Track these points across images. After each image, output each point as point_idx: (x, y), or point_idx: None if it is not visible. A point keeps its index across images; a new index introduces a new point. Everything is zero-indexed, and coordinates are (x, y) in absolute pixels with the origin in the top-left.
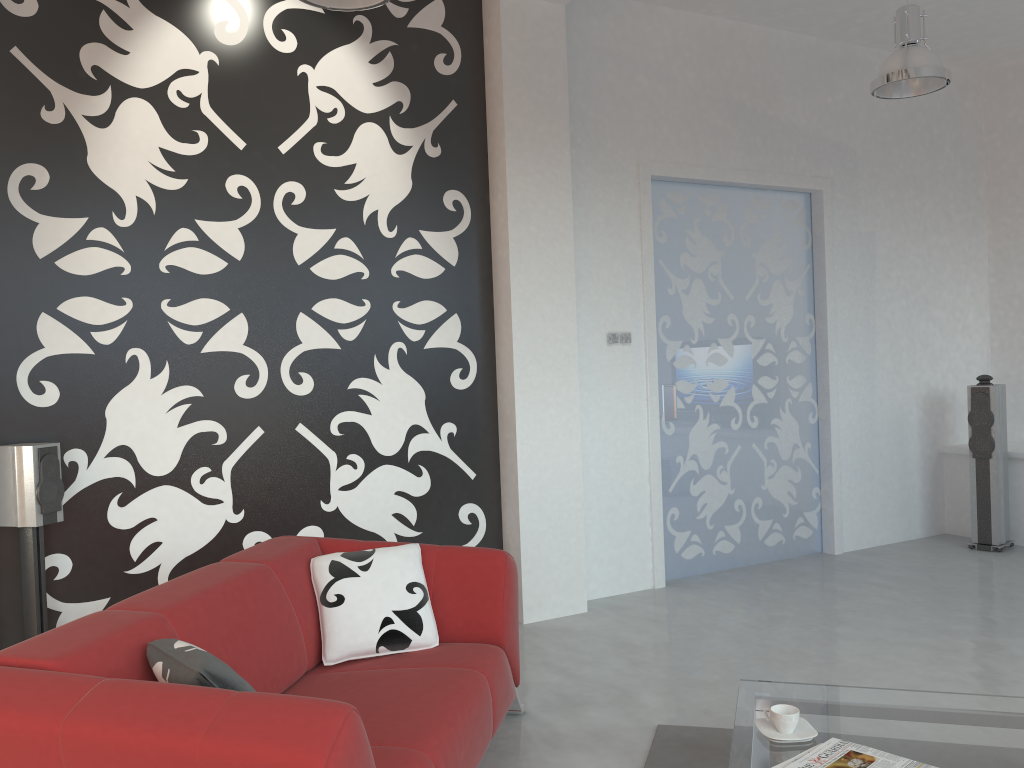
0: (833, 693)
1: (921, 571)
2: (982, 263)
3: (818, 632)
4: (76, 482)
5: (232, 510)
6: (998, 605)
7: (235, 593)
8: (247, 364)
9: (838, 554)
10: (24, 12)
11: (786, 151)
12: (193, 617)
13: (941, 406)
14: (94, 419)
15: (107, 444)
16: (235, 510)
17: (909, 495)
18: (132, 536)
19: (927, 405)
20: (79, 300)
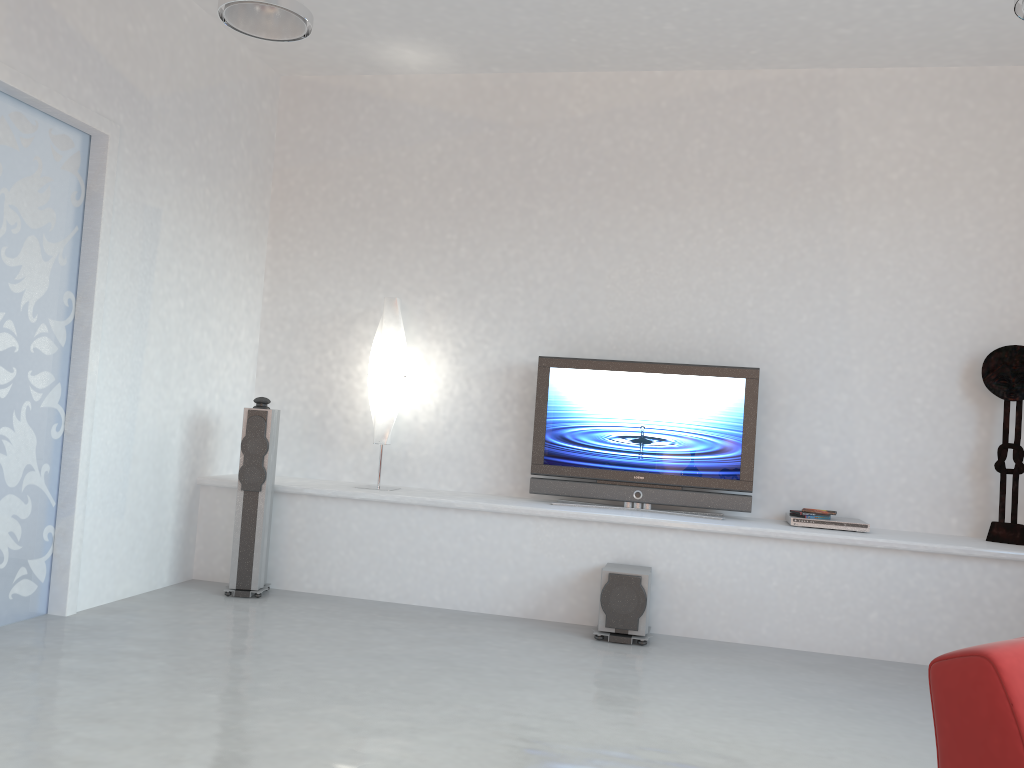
0: None
1: (184, 629)
2: (259, 279)
3: (73, 744)
4: None
5: None
6: (286, 665)
7: None
8: None
9: (71, 615)
10: None
11: (70, 66)
12: None
13: (205, 430)
14: None
15: None
16: None
17: (161, 534)
18: None
19: (192, 428)
20: None
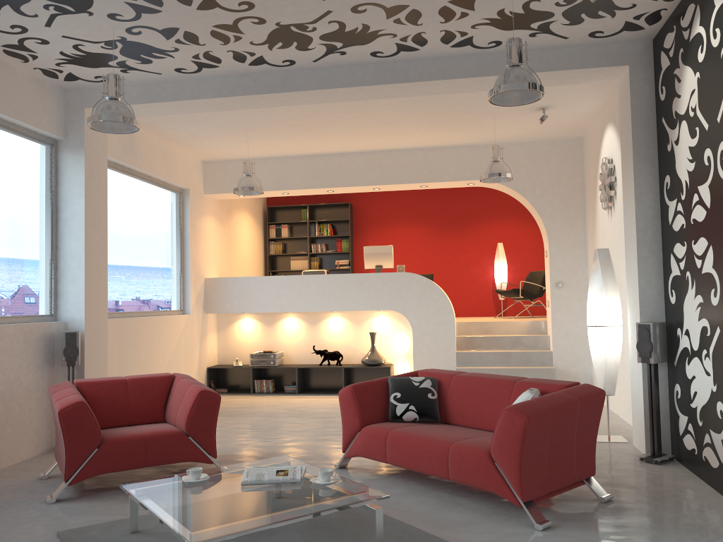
0: (336, 502)
1: None
2: None
3: None
4: (679, 346)
5: (712, 382)
6: None
7: (484, 382)
8: (713, 281)
9: None
10: (663, 97)
11: None
12: (460, 381)
13: None
14: (681, 312)
15: (684, 327)
16: (713, 383)
17: None
18: (690, 384)
19: None
20: (676, 245)
